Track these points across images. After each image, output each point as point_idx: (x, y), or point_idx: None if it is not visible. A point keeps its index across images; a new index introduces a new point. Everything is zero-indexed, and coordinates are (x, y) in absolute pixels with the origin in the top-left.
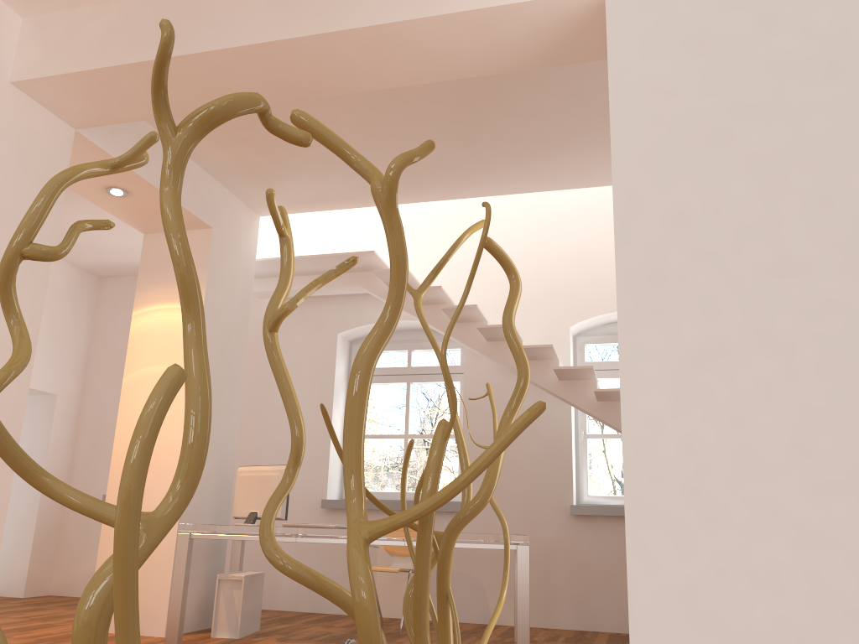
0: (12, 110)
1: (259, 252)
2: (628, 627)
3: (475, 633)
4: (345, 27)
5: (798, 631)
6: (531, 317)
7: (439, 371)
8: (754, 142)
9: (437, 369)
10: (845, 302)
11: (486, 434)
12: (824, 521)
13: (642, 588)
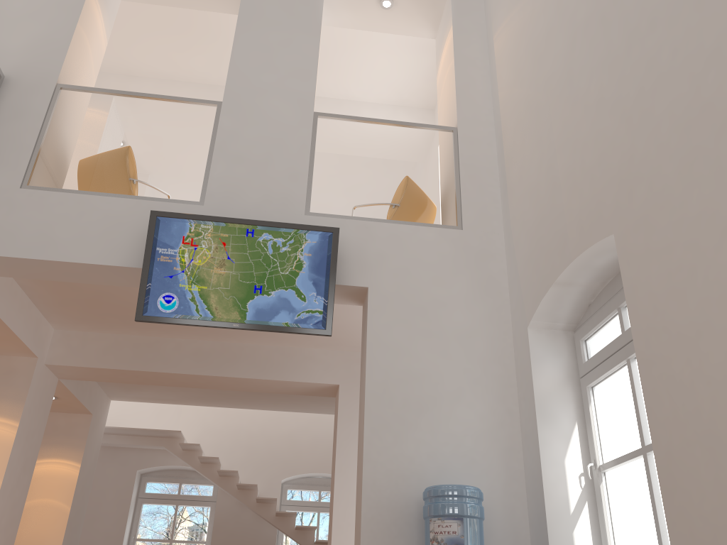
0: (42, 377)
1: None
2: None
3: None
4: (227, 375)
5: None
6: (260, 471)
7: (198, 499)
8: None
9: (197, 497)
10: None
11: (226, 543)
12: None
13: None
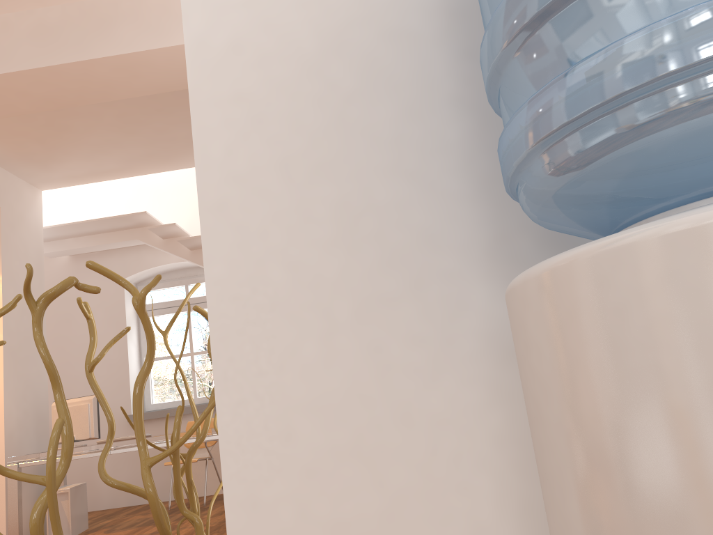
0: None
1: (44, 217)
2: None
3: None
4: (99, 55)
5: (265, 477)
6: None
7: None
8: (251, 333)
9: None
10: (276, 382)
11: None
12: (271, 447)
13: (226, 474)
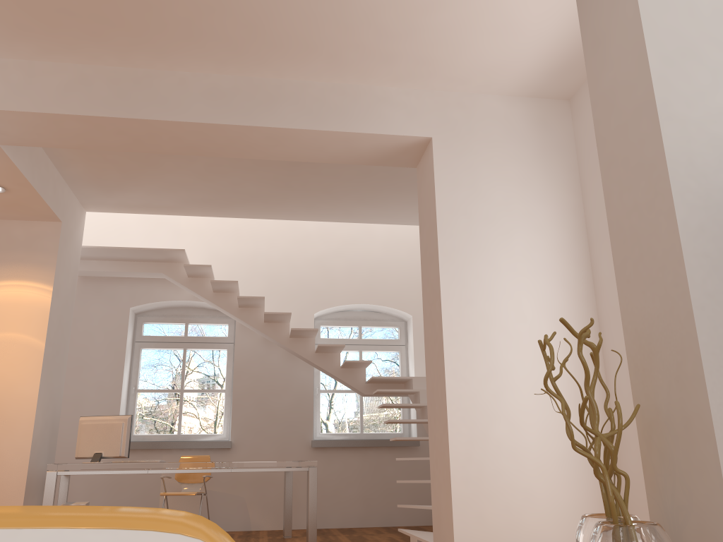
0: None
1: None
2: (348, 523)
3: (249, 536)
4: (262, 124)
5: None
6: (287, 304)
7: (210, 341)
8: (722, 371)
9: (209, 339)
10: None
11: (251, 390)
12: None
13: (717, 437)
